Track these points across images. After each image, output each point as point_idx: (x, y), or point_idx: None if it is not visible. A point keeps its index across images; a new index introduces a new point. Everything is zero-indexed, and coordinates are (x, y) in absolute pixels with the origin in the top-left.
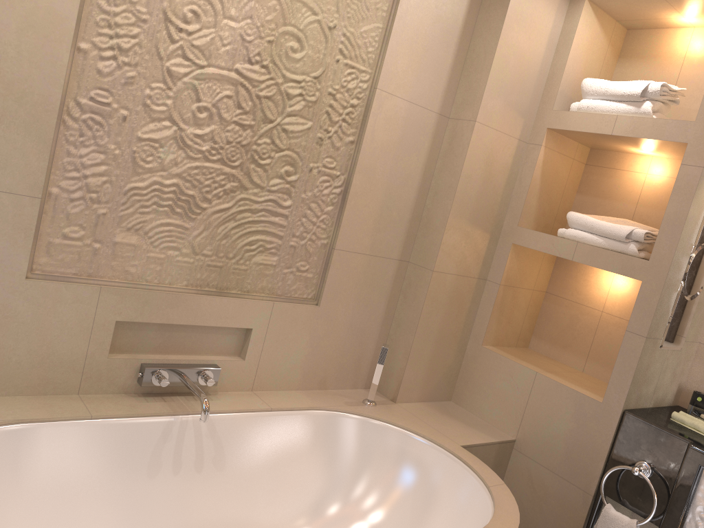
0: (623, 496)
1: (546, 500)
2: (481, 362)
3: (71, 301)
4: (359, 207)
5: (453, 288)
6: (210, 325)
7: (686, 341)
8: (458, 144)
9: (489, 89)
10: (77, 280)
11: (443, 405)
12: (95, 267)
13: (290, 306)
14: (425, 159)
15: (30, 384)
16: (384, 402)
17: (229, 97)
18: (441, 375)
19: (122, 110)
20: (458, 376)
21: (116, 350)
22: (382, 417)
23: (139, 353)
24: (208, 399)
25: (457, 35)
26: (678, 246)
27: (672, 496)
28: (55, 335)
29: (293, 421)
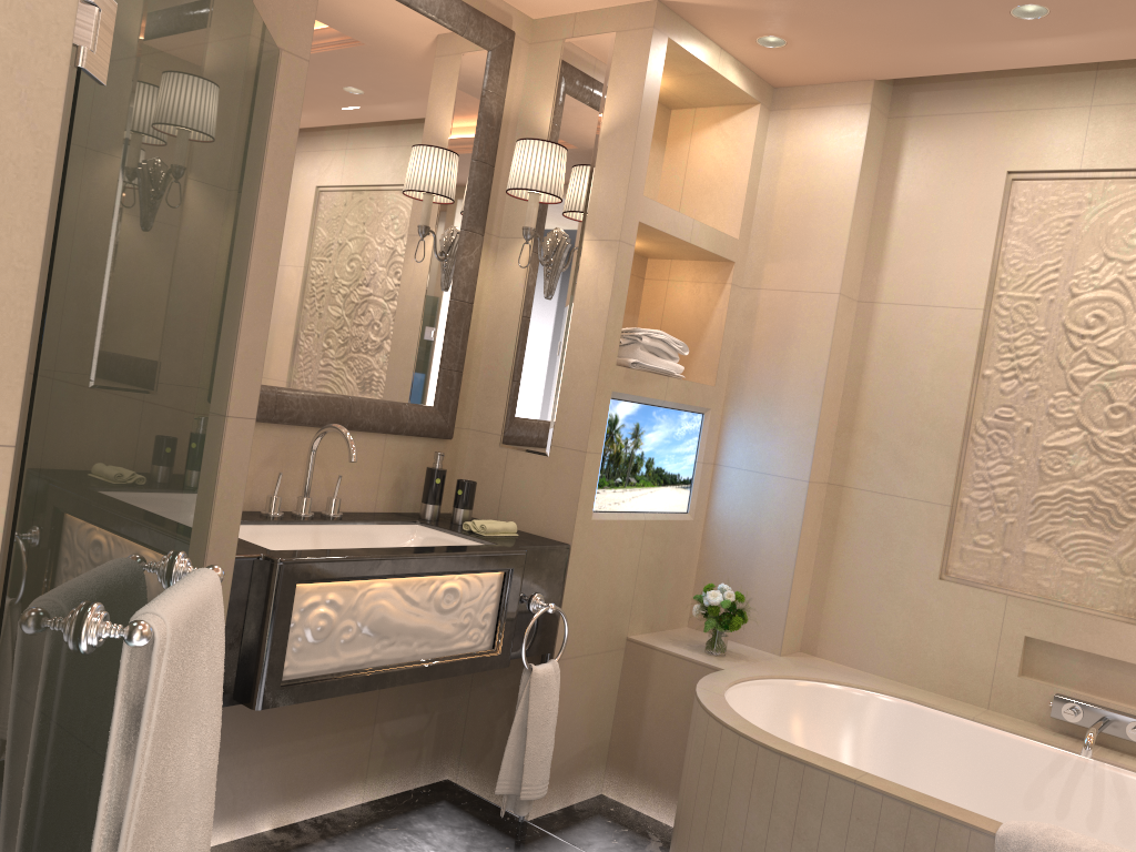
0: None
1: None
2: None
3: (978, 606)
4: None
5: None
6: None
7: None
8: None
9: None
10: (985, 586)
11: None
12: (1004, 576)
13: None
14: None
15: (942, 683)
16: None
17: None
18: None
19: (1025, 422)
20: None
21: (1034, 675)
22: None
23: (1061, 684)
24: None
25: None
26: None
27: None
28: (964, 638)
29: None
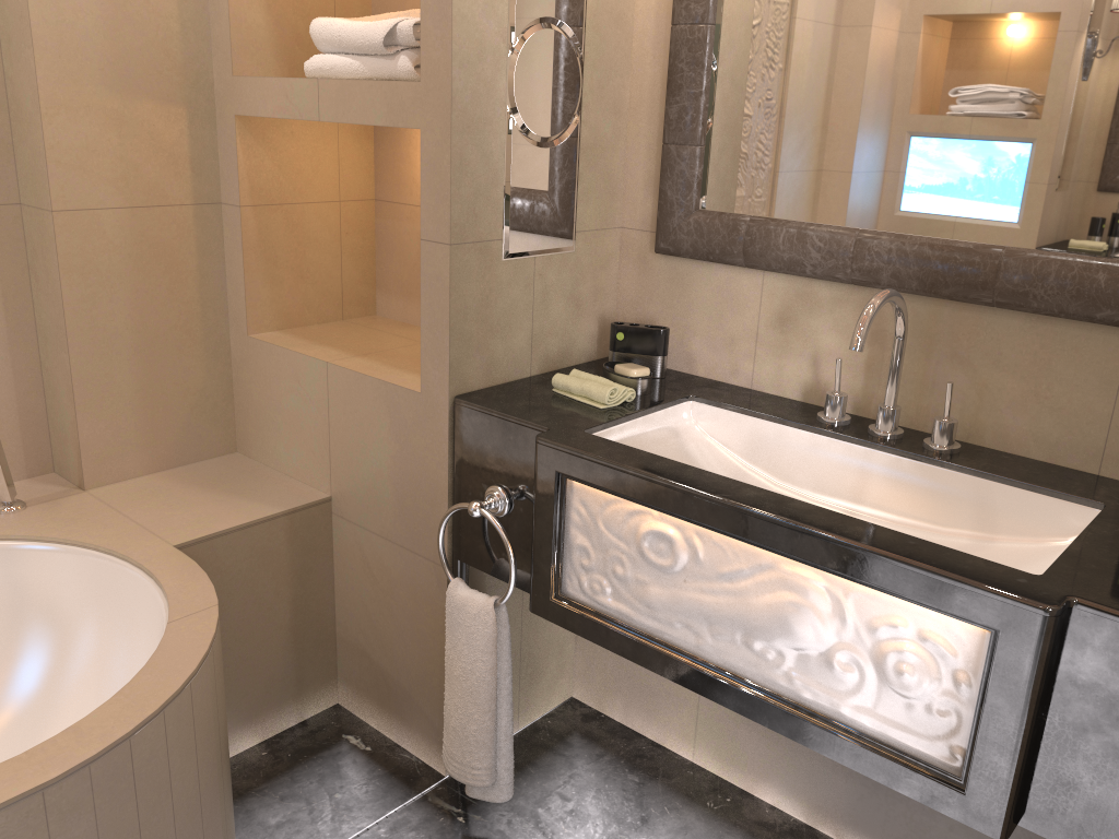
0: (484, 557)
1: (393, 592)
2: (256, 368)
3: None
4: None
5: (133, 237)
6: None
7: (582, 231)
8: None
9: None
10: None
11: (210, 465)
12: None
13: None
14: None
15: None
16: (56, 496)
17: None
18: (187, 411)
19: None
20: (235, 403)
21: None
22: (17, 532)
23: None
24: None
25: None
26: (458, 34)
27: (533, 540)
28: None
29: None
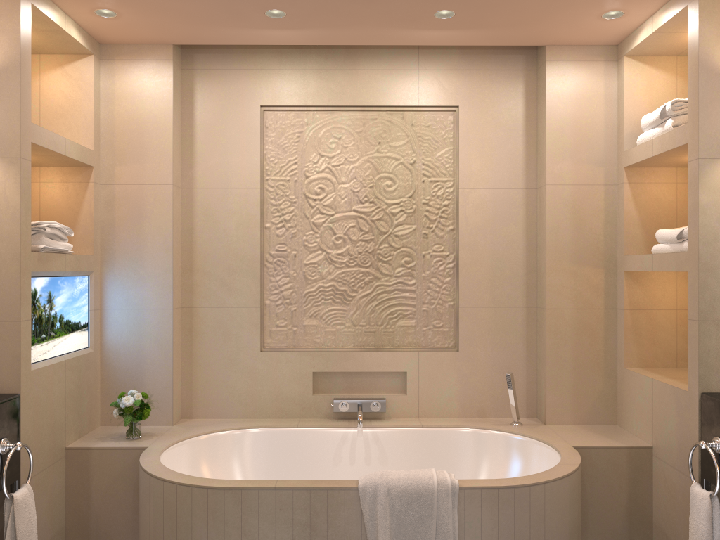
0: (713, 476)
1: (676, 497)
2: (626, 383)
3: (285, 361)
4: (472, 273)
5: (576, 320)
6: (374, 371)
7: None
8: (542, 205)
9: (550, 157)
10: (287, 349)
11: (601, 426)
12: (296, 341)
13: (433, 353)
14: (524, 224)
15: (273, 411)
16: (534, 424)
17: (353, 226)
18: (594, 399)
19: (293, 251)
20: (617, 400)
21: (320, 392)
22: (516, 431)
23: (334, 392)
24: (379, 421)
25: (521, 128)
26: (701, 231)
27: None
28: (280, 382)
29: (442, 435)
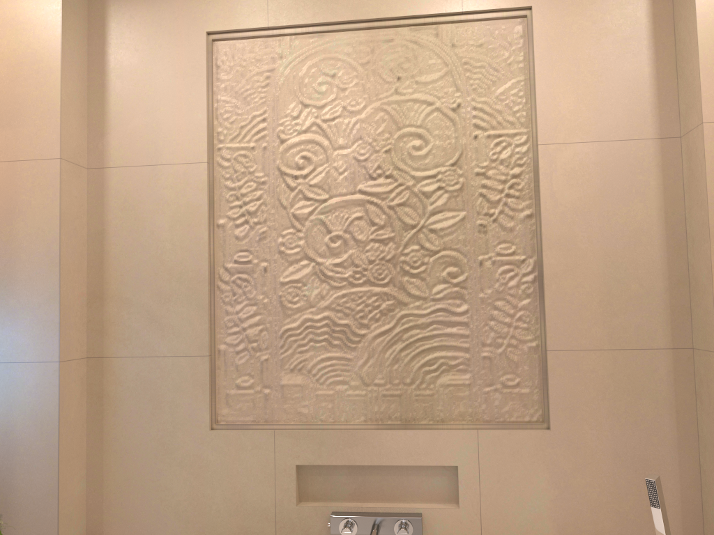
0: None
1: None
2: None
3: (250, 447)
4: (568, 290)
5: None
6: (401, 464)
7: None
8: (695, 163)
9: (708, 73)
10: (254, 426)
11: None
12: (269, 412)
13: (503, 433)
14: (660, 201)
15: (231, 533)
16: None
17: (359, 218)
18: None
19: (262, 263)
20: None
21: (310, 498)
22: None
23: (334, 500)
24: None
25: (646, 36)
26: None
27: None
28: (243, 482)
29: None
